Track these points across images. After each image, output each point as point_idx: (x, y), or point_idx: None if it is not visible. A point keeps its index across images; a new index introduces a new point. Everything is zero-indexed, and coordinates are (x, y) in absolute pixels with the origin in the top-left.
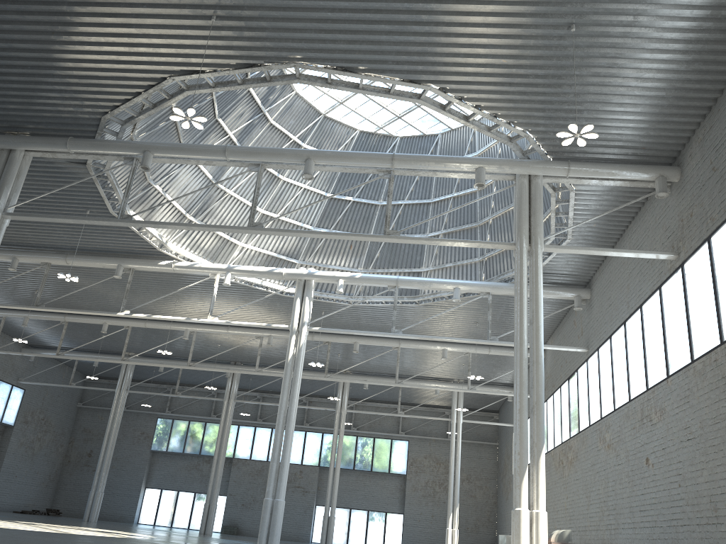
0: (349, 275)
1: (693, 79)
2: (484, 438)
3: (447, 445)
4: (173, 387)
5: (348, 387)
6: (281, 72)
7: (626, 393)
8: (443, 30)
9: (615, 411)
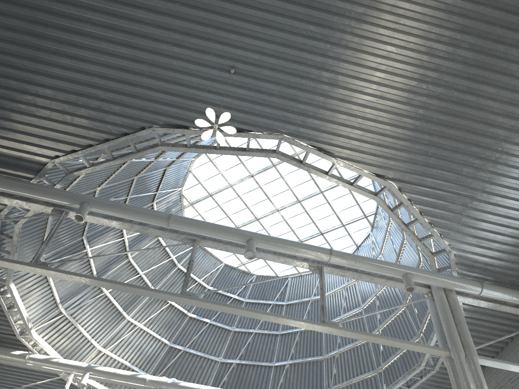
0: None
1: None
2: None
3: None
4: None
5: None
6: (179, 199)
7: None
8: (430, 128)
9: None
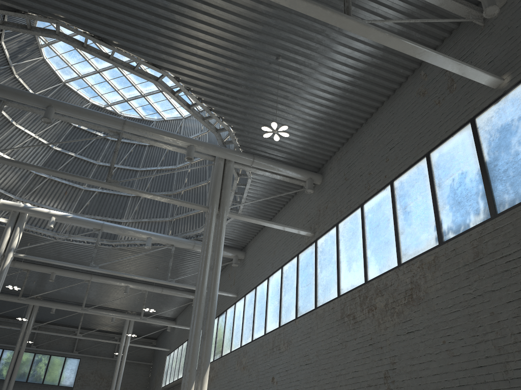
0: (62, 214)
1: (343, 117)
2: (142, 359)
3: (111, 364)
4: None
5: (37, 310)
6: (34, 38)
7: (262, 329)
8: (189, 31)
9: (252, 342)
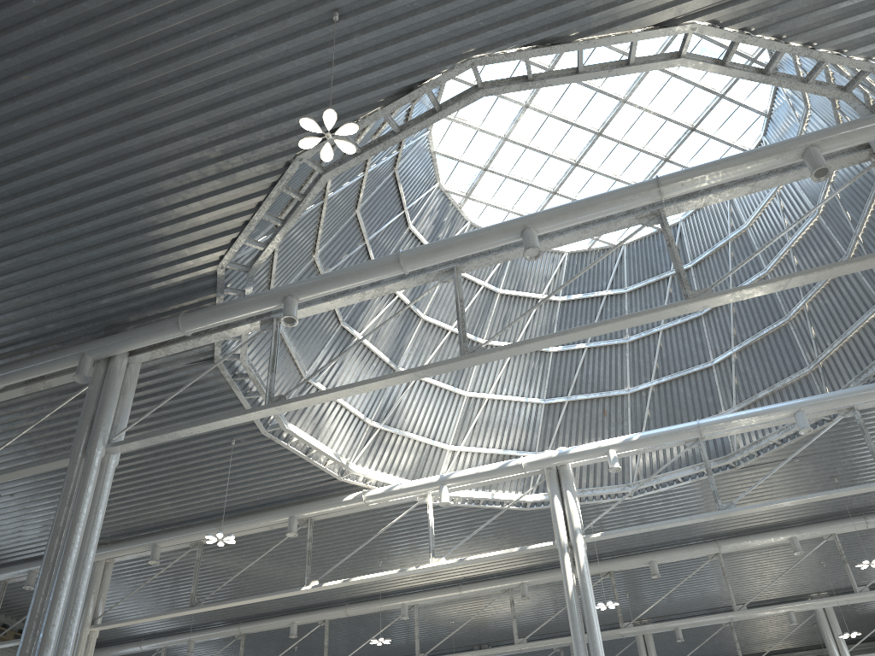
0: (622, 439)
1: None
2: None
3: None
4: None
5: (653, 644)
6: (446, 199)
7: None
8: None
9: None
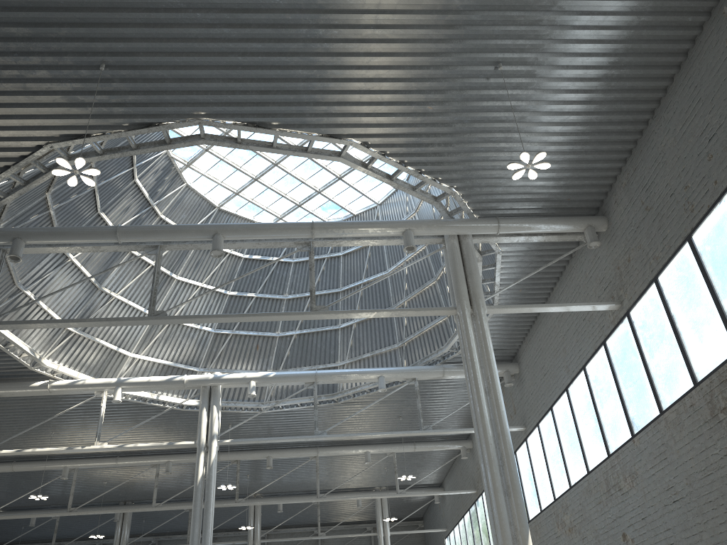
0: (262, 374)
1: (615, 121)
2: None
3: None
4: (47, 544)
5: (260, 512)
6: (170, 163)
7: (582, 465)
8: (366, 73)
9: (571, 489)
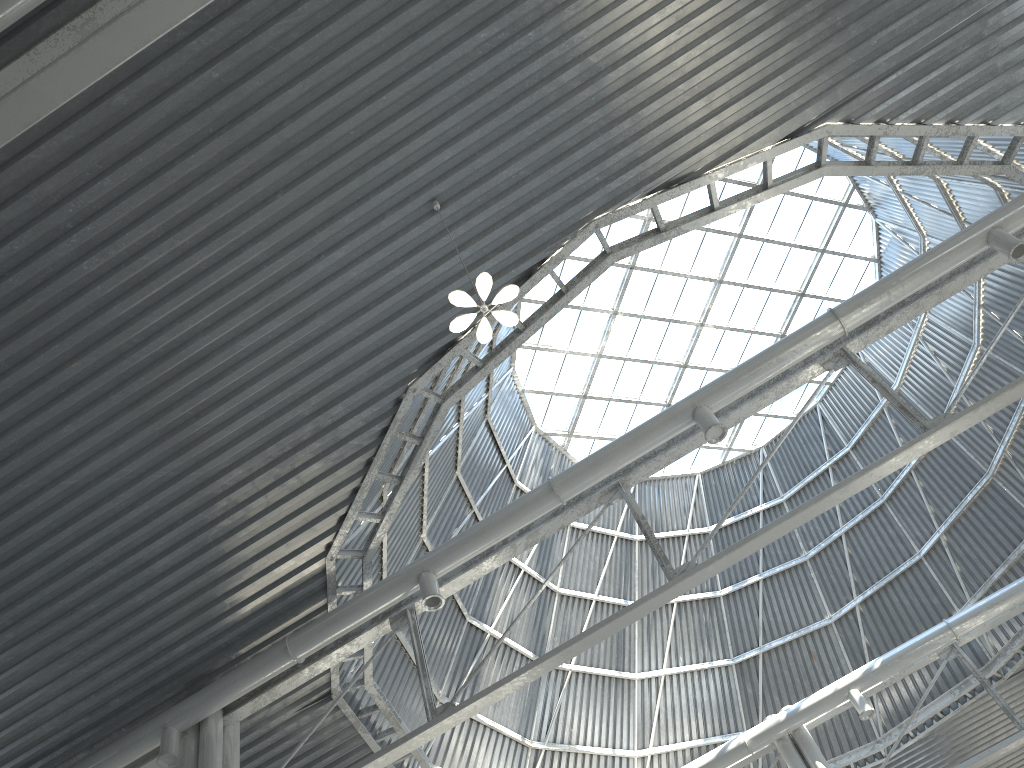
0: (861, 671)
1: None
2: None
3: None
4: None
5: None
6: (547, 443)
7: None
8: None
9: None
